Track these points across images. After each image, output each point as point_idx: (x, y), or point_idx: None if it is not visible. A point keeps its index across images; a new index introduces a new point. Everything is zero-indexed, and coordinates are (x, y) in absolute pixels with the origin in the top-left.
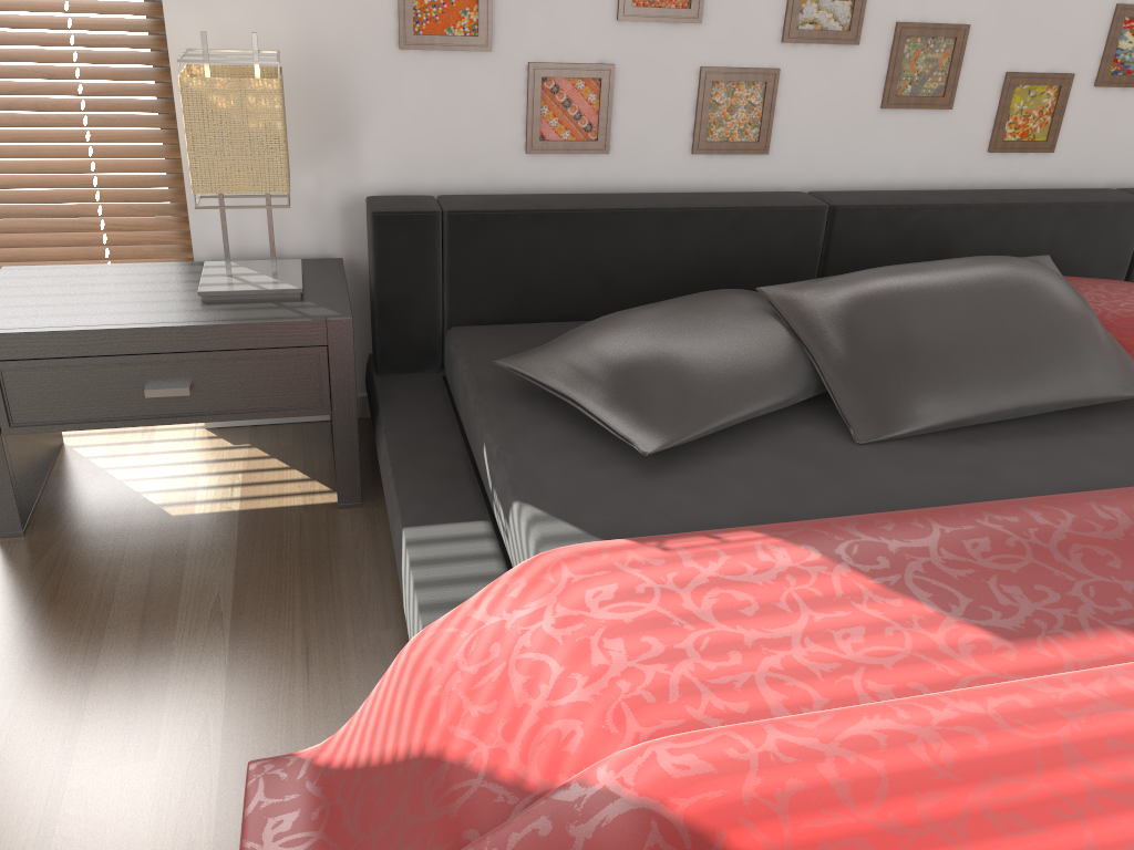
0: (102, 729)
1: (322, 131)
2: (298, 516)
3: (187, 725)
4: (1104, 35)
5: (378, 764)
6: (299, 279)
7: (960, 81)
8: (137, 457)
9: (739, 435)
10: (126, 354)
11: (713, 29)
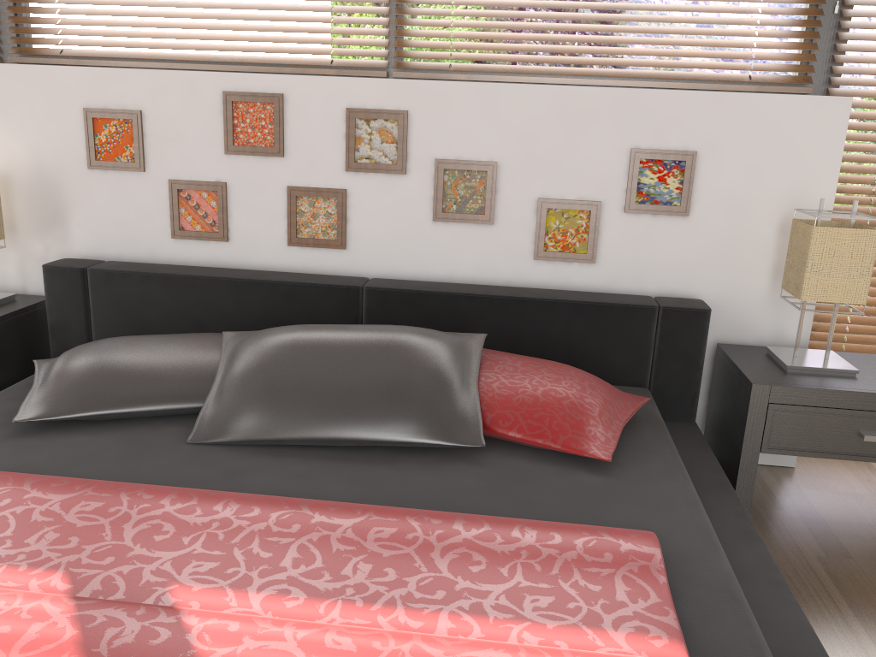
0: None
1: (47, 216)
2: None
3: None
4: (625, 172)
5: None
6: None
7: (498, 203)
8: None
9: (122, 425)
10: None
11: (294, 161)
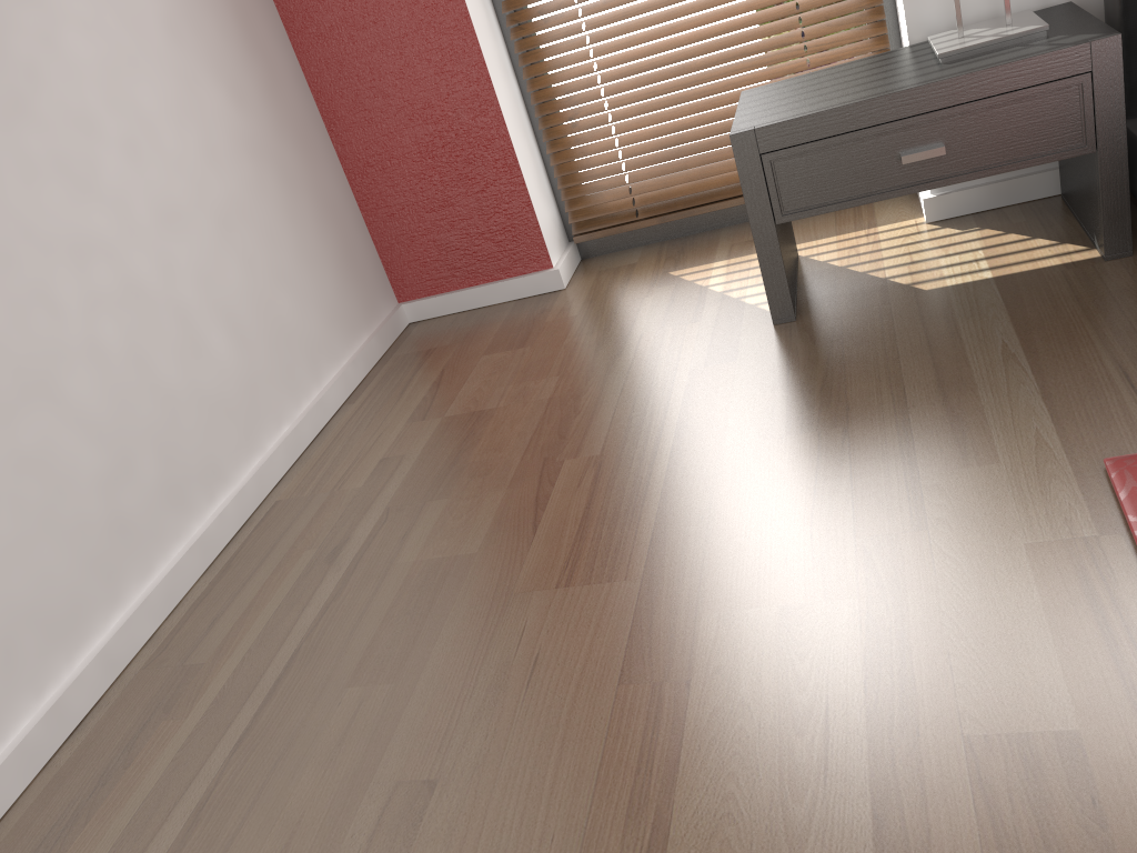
0: (934, 444)
1: None
2: (1060, 273)
3: (1019, 437)
4: None
5: None
6: (1039, 20)
7: None
8: (870, 254)
9: None
10: (882, 124)
11: None
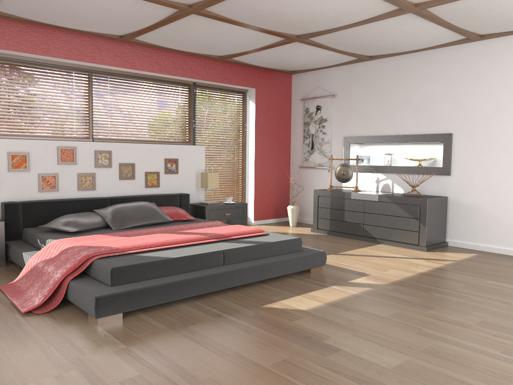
0: None
1: None
2: None
3: None
4: (164, 164)
5: (27, 272)
6: None
7: (135, 174)
8: None
9: (91, 231)
10: None
11: (79, 165)
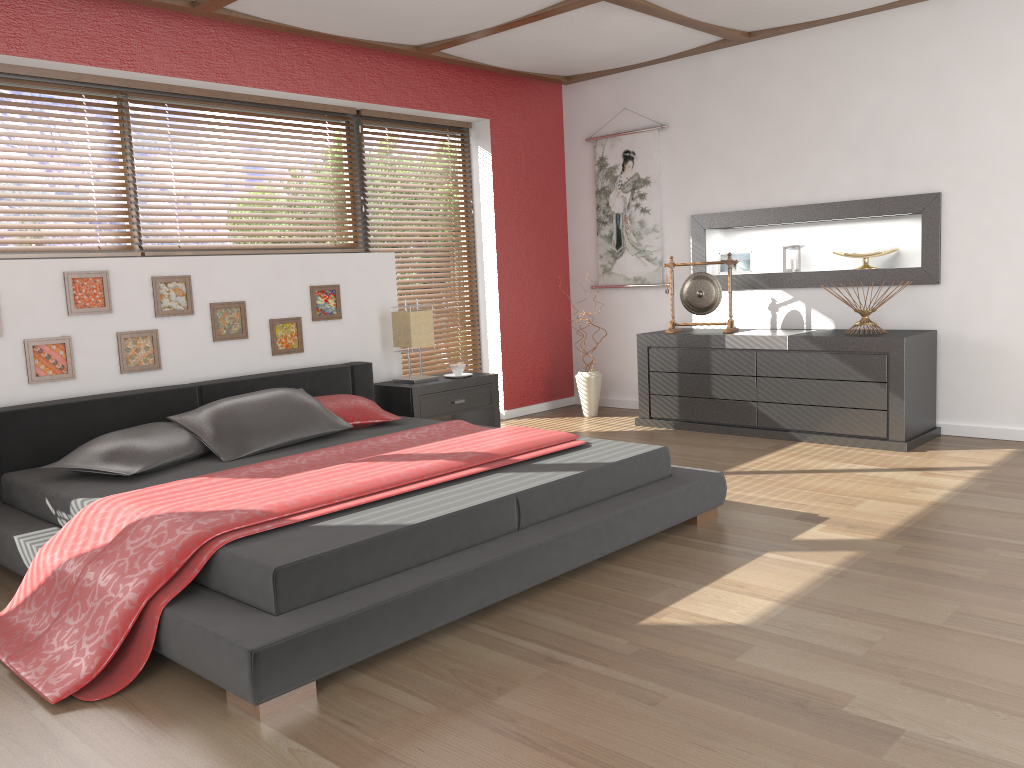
0: None
1: None
2: None
3: None
4: (309, 299)
5: (38, 587)
6: None
7: (249, 325)
8: None
9: (171, 469)
10: None
11: (119, 314)
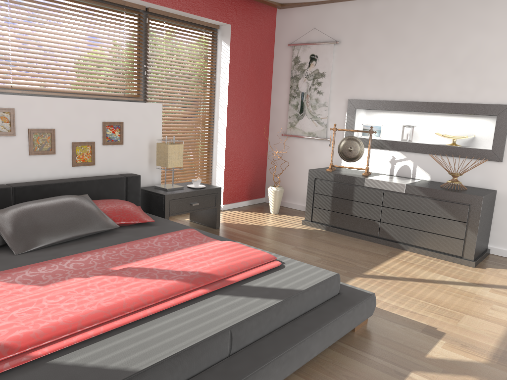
0: None
1: None
2: None
3: None
4: (101, 130)
5: None
6: None
7: (56, 145)
8: None
9: None
10: None
11: None
